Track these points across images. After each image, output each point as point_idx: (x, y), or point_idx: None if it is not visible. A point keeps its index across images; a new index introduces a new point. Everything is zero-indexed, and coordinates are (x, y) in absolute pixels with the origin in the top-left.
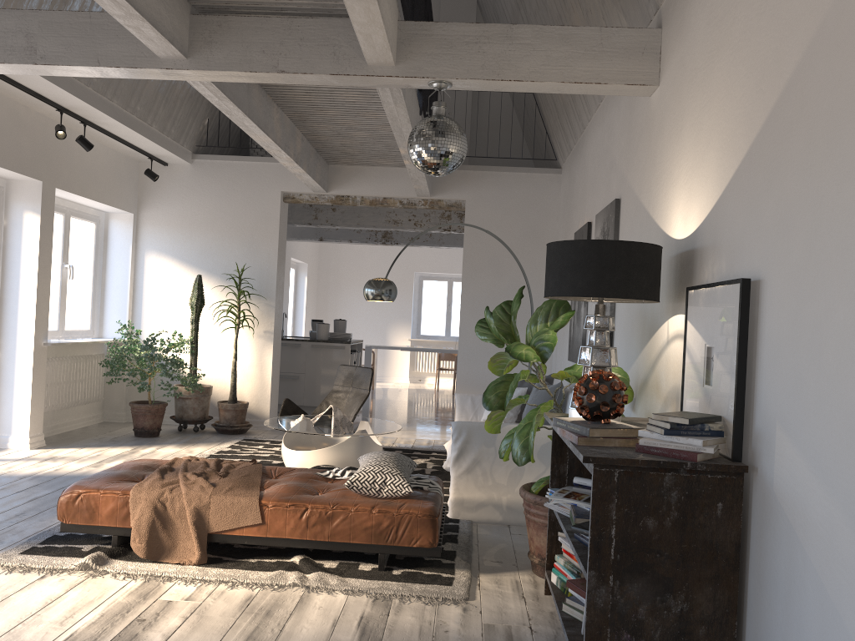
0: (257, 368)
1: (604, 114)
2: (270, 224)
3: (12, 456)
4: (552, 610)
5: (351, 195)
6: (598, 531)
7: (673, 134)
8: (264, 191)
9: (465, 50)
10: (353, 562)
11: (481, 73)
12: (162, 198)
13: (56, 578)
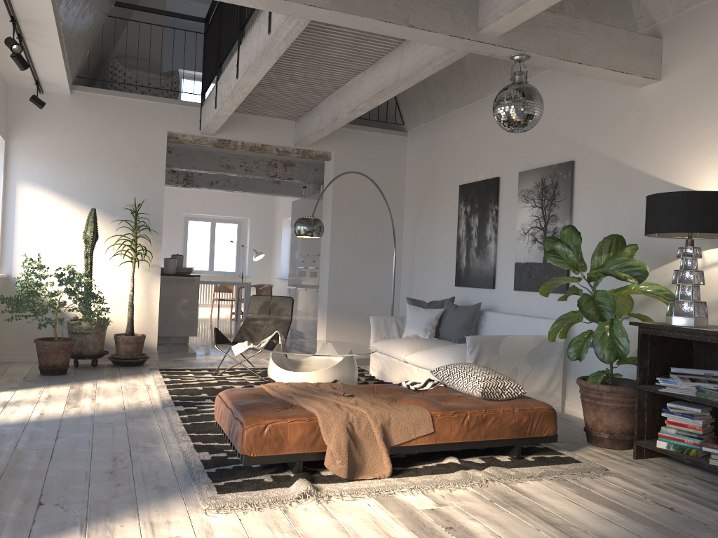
0: (144, 301)
1: None
2: (156, 162)
3: None
4: (661, 468)
5: (232, 140)
6: None
7: (698, 118)
8: (150, 129)
9: (546, 32)
10: (487, 457)
11: (556, 53)
12: (37, 127)
13: (298, 509)
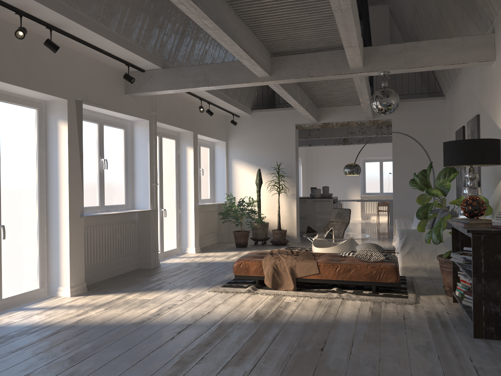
0: (289, 213)
1: (468, 70)
2: (290, 141)
3: (190, 256)
4: (457, 307)
5: (330, 122)
6: (475, 260)
7: None
8: (286, 125)
9: (395, 56)
10: (359, 290)
11: (404, 65)
12: (238, 133)
13: (239, 295)
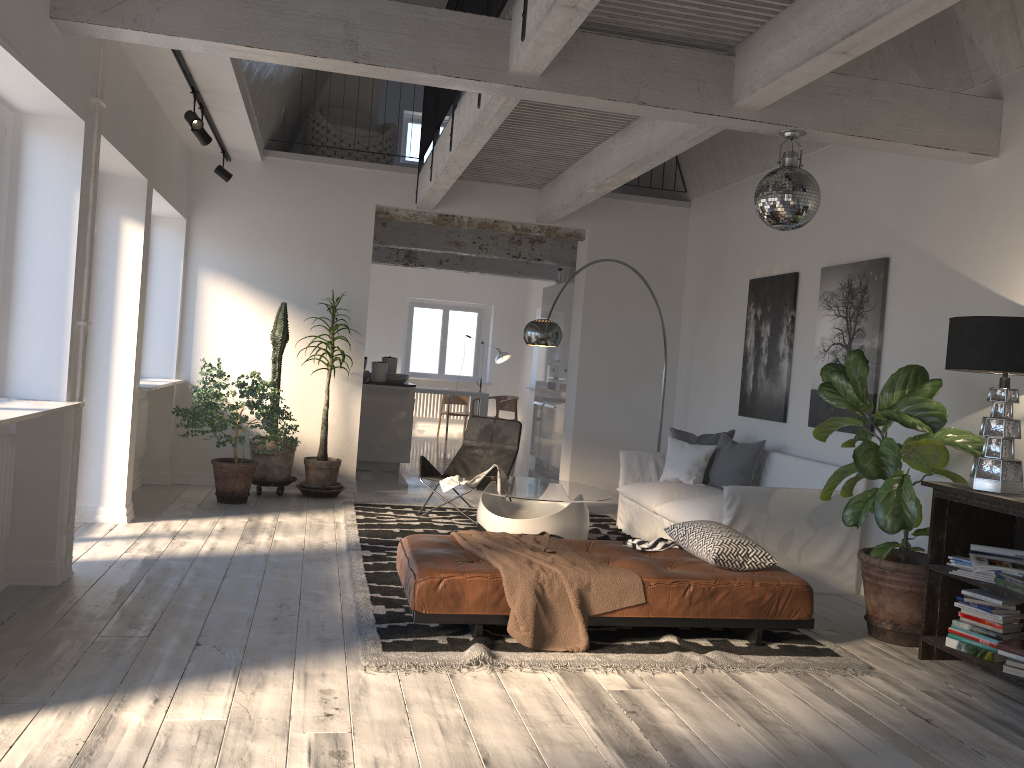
0: (342, 417)
1: (833, 162)
2: (361, 244)
3: (125, 533)
4: (949, 673)
5: (456, 215)
6: None
7: None
8: (355, 203)
9: (827, 101)
10: (719, 639)
11: (841, 127)
12: (222, 202)
13: (466, 676)
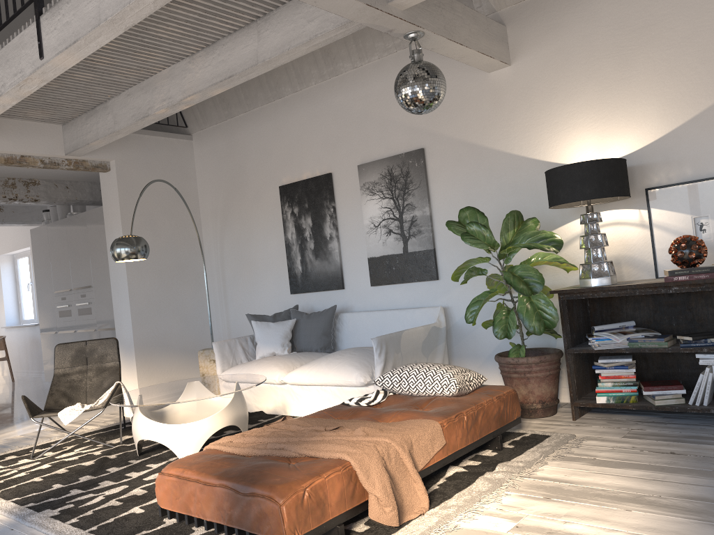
0: None
1: (349, 86)
2: None
3: None
4: (604, 422)
5: None
6: None
7: (556, 98)
8: None
9: (435, 11)
10: (473, 456)
11: (444, 32)
12: None
13: None
